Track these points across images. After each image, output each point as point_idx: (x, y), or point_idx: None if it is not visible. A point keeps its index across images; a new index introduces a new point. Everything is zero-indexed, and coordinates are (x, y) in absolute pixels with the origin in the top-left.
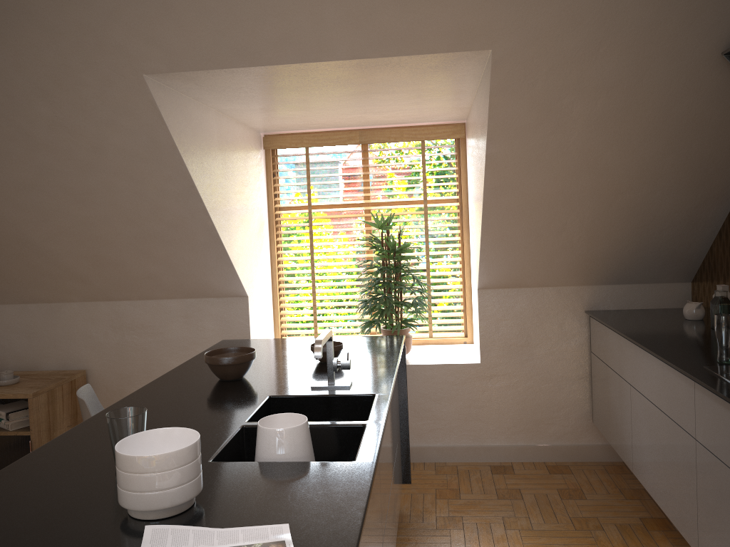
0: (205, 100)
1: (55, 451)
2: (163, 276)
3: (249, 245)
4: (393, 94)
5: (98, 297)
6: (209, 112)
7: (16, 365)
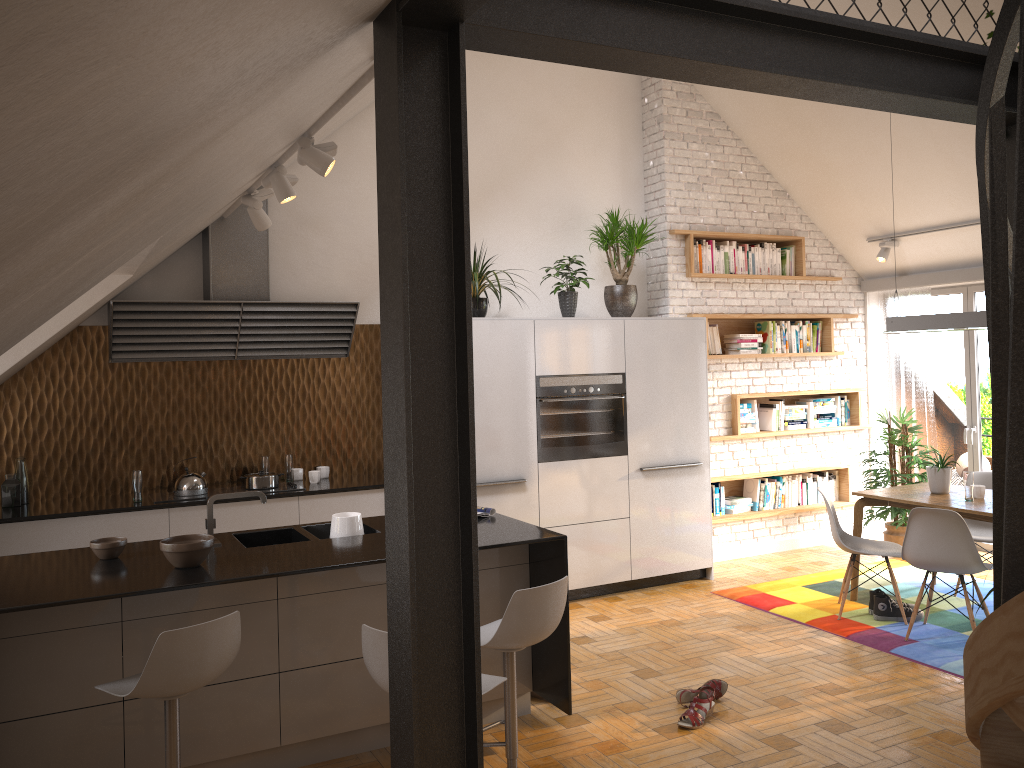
0: None
1: None
2: None
3: None
4: None
5: None
6: None
7: None
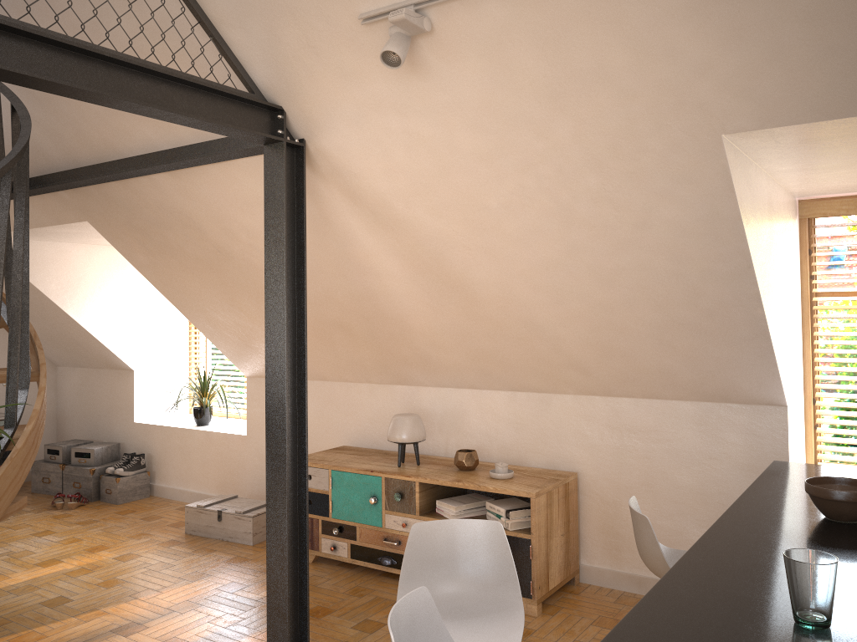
0: (766, 161)
1: (690, 583)
2: (680, 373)
3: (787, 340)
4: None
5: (595, 391)
6: (761, 175)
7: (502, 456)
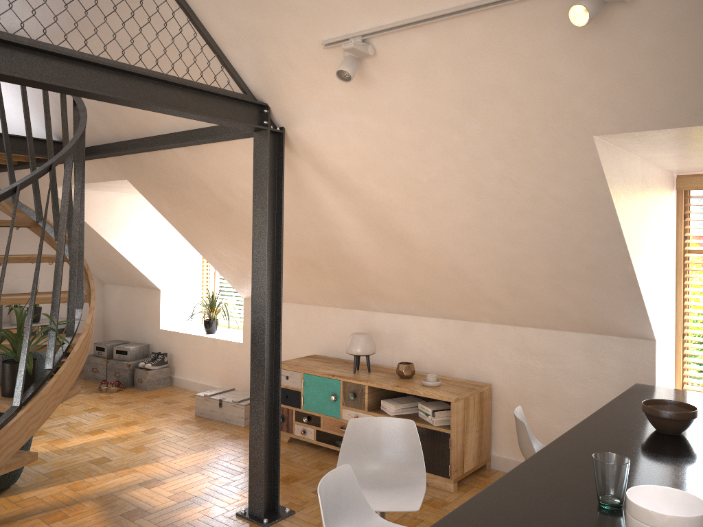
0: (636, 151)
1: (534, 472)
2: (571, 311)
3: (659, 288)
4: None
5: (507, 321)
6: (635, 161)
7: (434, 369)
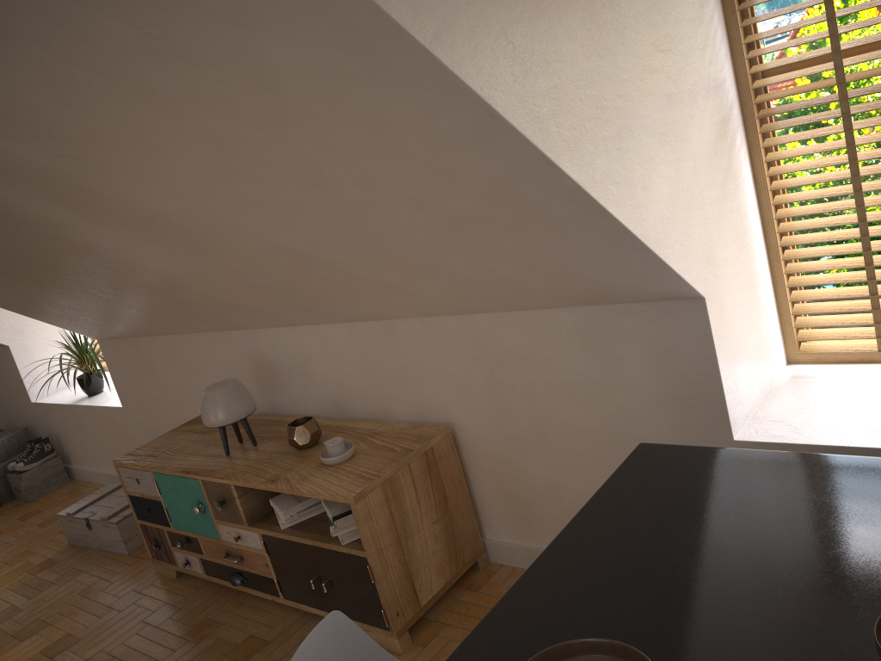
0: None
1: None
2: (523, 279)
3: (692, 183)
4: None
5: (440, 311)
6: None
7: (364, 410)
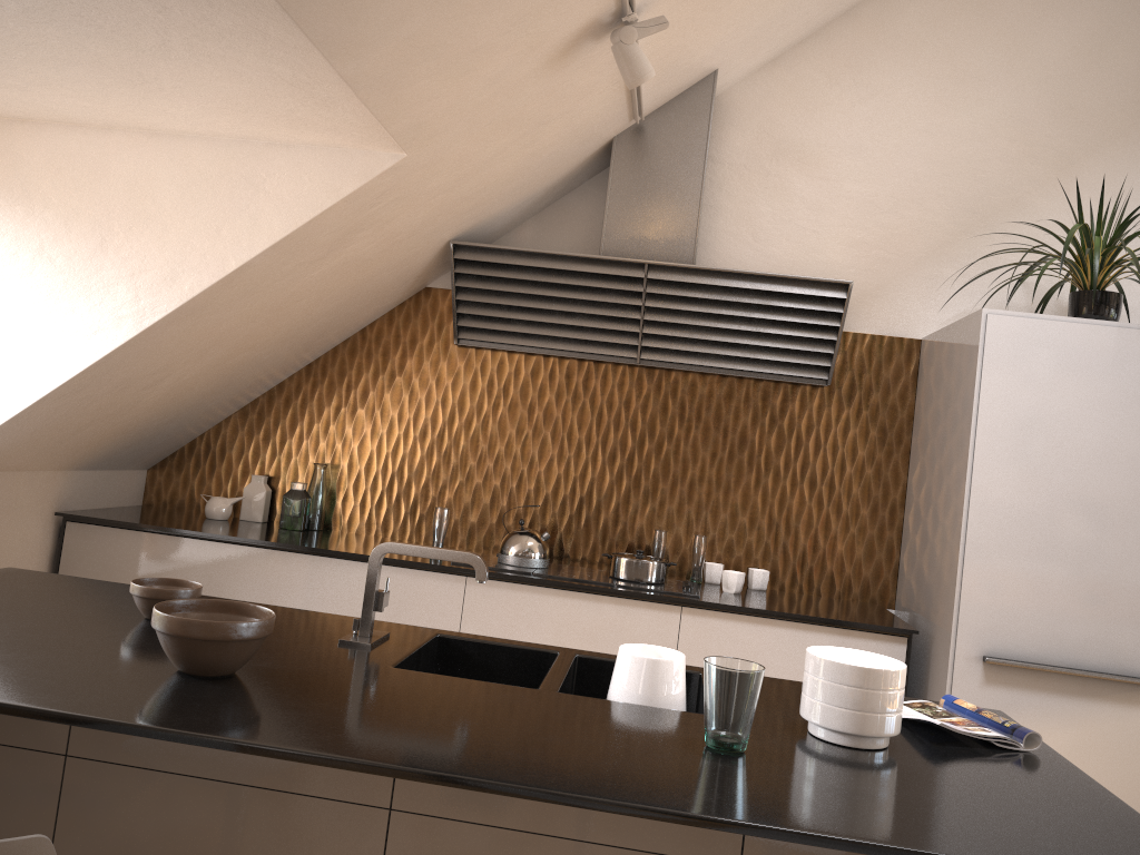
0: None
1: (663, 791)
2: None
3: None
4: (78, 76)
5: None
6: None
7: None
